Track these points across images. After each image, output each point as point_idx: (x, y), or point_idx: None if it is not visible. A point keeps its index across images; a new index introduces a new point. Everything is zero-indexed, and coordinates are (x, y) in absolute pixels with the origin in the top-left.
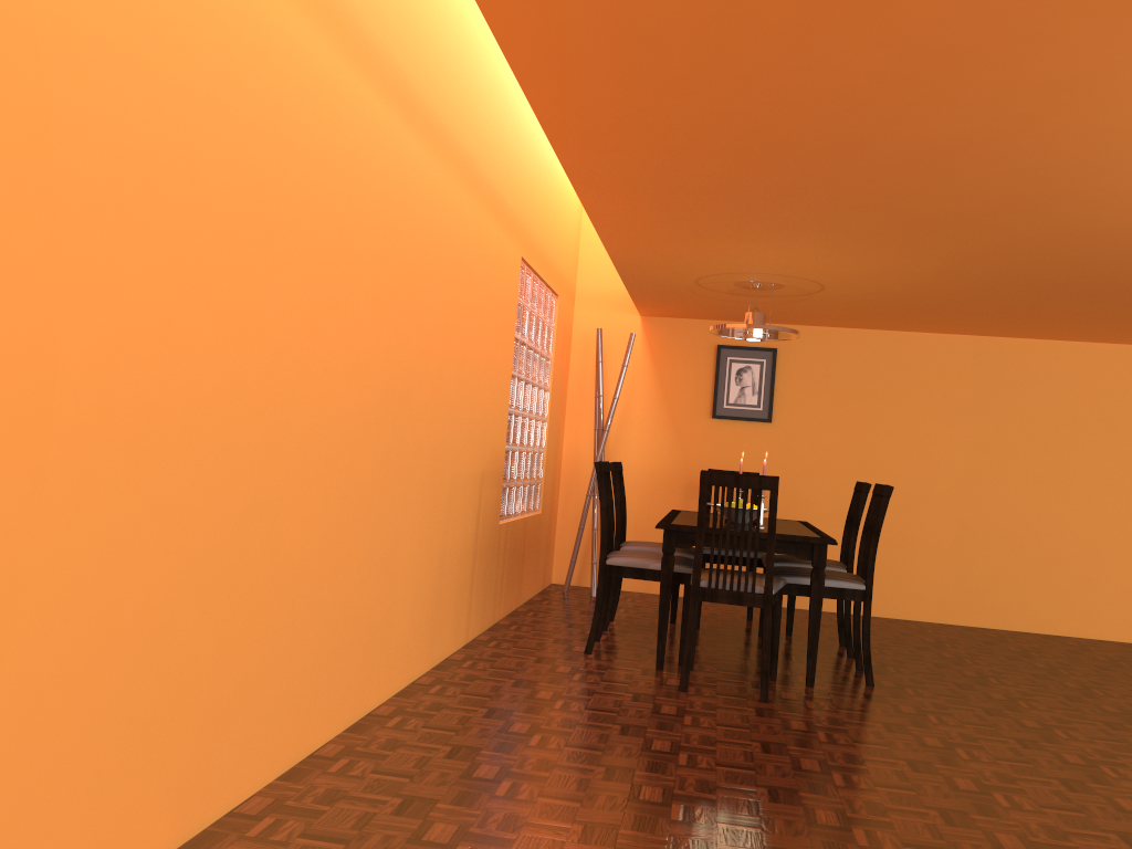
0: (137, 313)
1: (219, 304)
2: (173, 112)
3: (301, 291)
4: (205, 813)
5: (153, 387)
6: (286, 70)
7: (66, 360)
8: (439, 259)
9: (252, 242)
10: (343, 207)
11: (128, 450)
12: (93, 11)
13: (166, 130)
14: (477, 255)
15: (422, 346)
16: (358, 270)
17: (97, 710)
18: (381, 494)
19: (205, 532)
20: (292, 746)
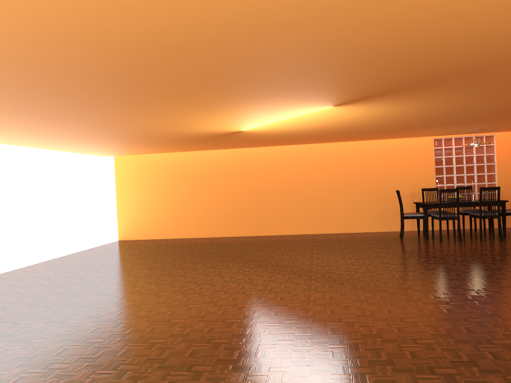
0: (278, 184)
1: (291, 181)
2: (280, 166)
3: (309, 175)
4: (300, 232)
5: (282, 190)
6: (300, 153)
7: (270, 189)
8: (364, 157)
9: (297, 173)
10: (319, 162)
11: (279, 196)
12: (268, 163)
13: (279, 168)
14: (389, 149)
15: (359, 173)
16: (327, 168)
17: (279, 218)
18: (346, 199)
19: (294, 203)
20: (322, 231)
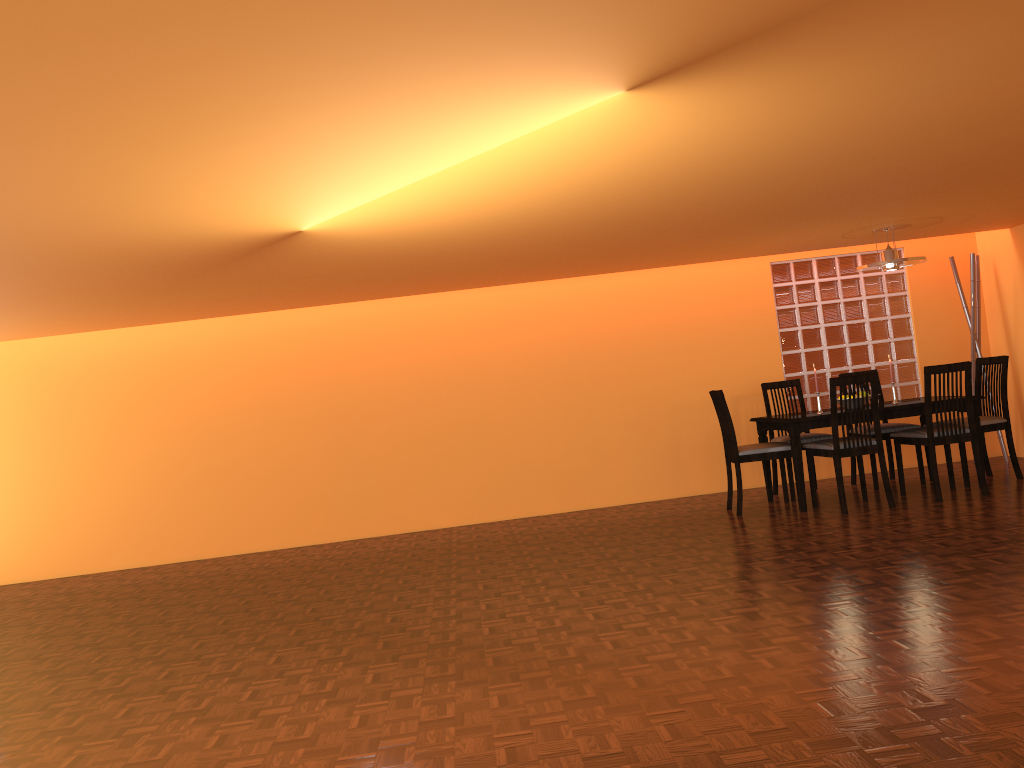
0: (403, 399)
1: (436, 387)
2: (403, 351)
3: (482, 370)
4: (469, 520)
5: (413, 414)
6: (453, 314)
7: (382, 415)
8: (612, 316)
9: (448, 367)
10: (504, 335)
11: (408, 429)
12: (372, 346)
13: (402, 357)
14: (671, 295)
15: (604, 358)
16: (524, 350)
17: (412, 486)
18: (577, 423)
19: (447, 445)
20: (523, 510)
